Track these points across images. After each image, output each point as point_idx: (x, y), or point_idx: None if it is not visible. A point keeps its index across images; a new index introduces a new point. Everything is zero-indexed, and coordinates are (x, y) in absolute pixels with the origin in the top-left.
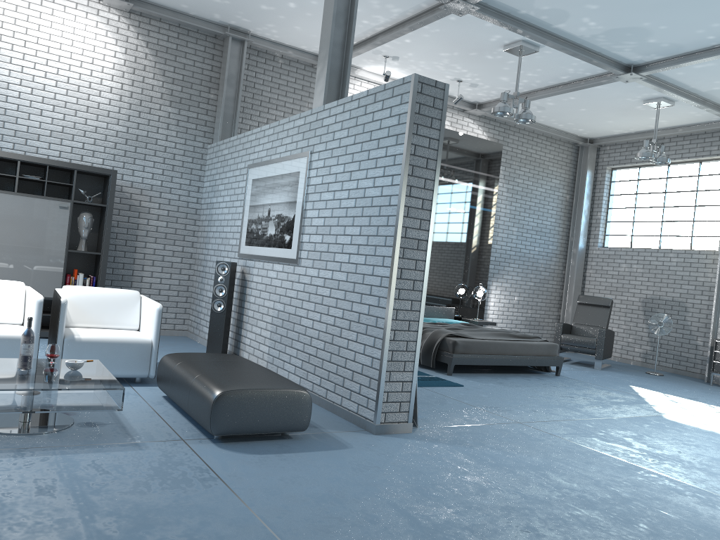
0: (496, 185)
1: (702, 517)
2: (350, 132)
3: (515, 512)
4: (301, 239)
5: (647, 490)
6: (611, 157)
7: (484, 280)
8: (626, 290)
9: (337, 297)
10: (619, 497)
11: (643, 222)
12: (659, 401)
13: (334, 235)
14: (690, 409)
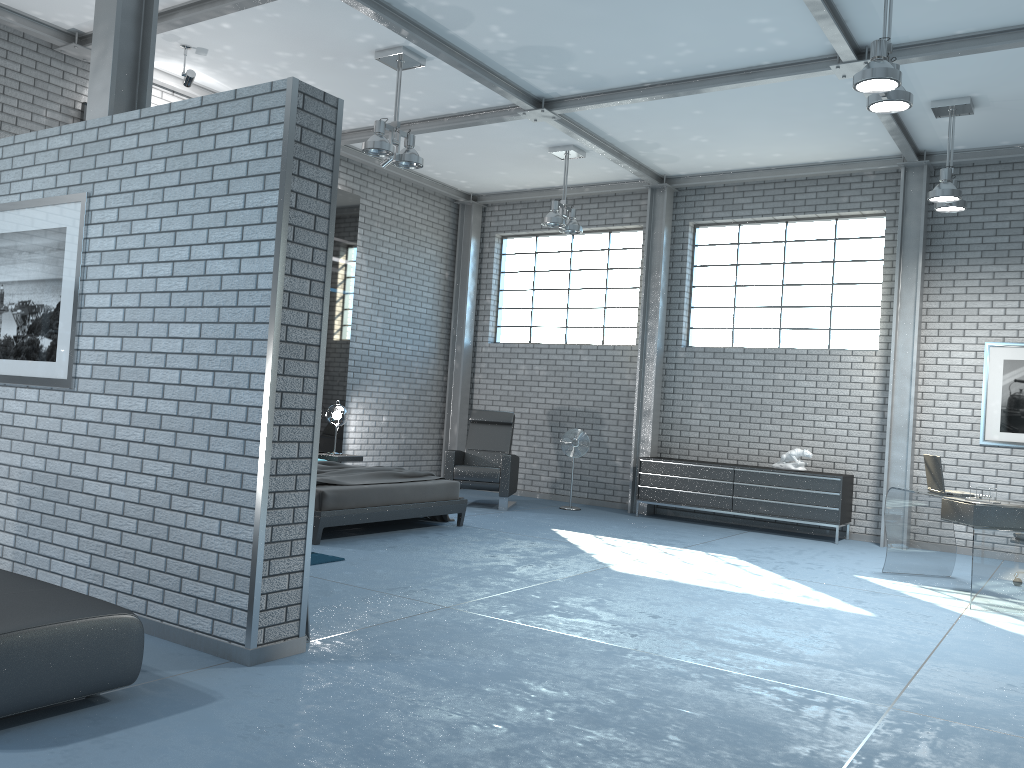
0: (354, 256)
1: (728, 708)
2: (170, 165)
3: (513, 757)
4: (77, 345)
5: (650, 681)
6: (501, 222)
7: (342, 394)
8: (527, 399)
9: (158, 442)
10: (625, 700)
11: (544, 309)
12: (595, 546)
13: (146, 339)
14: (633, 553)
